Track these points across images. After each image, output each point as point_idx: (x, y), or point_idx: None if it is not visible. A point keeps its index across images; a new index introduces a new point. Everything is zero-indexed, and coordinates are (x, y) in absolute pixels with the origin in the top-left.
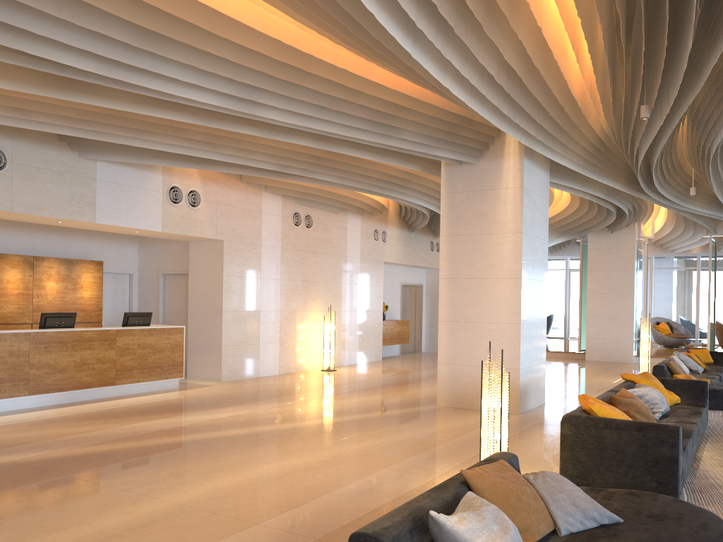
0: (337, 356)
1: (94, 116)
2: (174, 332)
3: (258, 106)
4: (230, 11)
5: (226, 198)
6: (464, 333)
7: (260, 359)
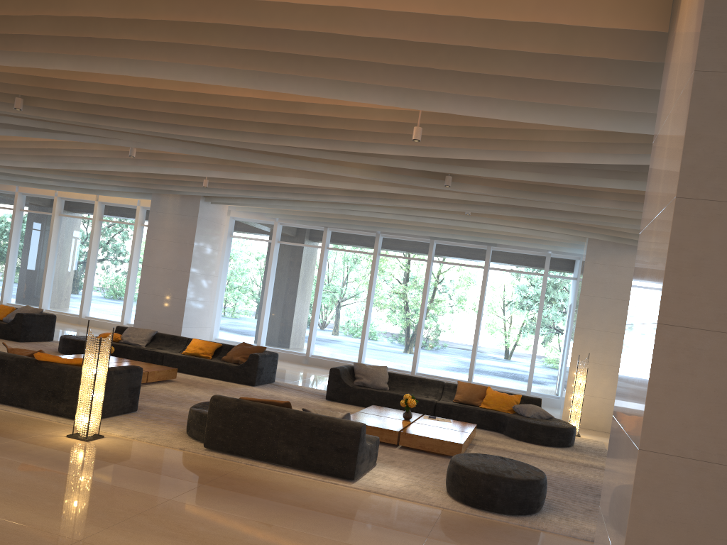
0: None
1: None
2: None
3: None
4: None
5: None
6: None
7: None
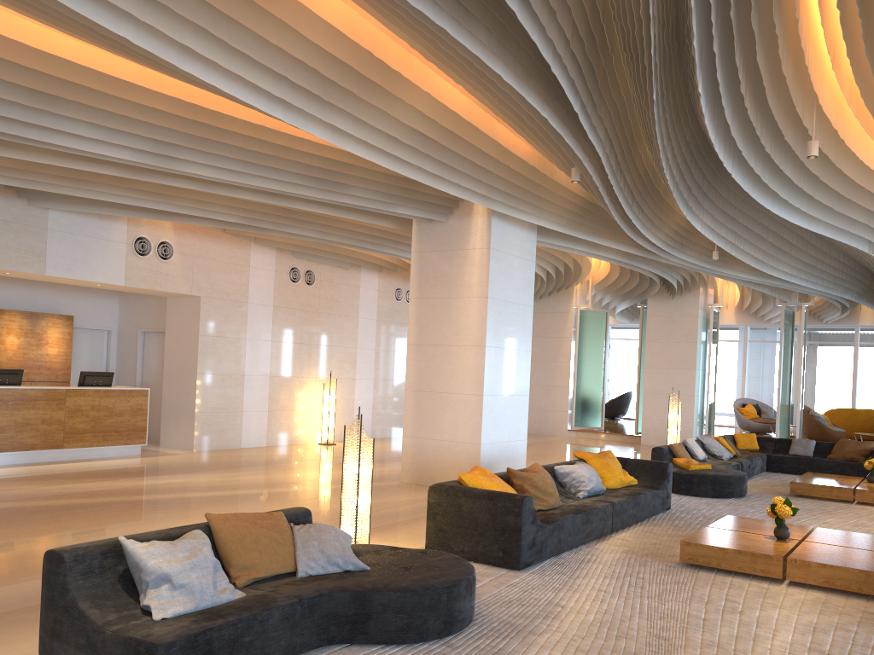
0: (342, 428)
1: (29, 165)
2: (136, 395)
3: (179, 160)
4: (118, 72)
5: (205, 251)
6: (429, 404)
7: (243, 428)
